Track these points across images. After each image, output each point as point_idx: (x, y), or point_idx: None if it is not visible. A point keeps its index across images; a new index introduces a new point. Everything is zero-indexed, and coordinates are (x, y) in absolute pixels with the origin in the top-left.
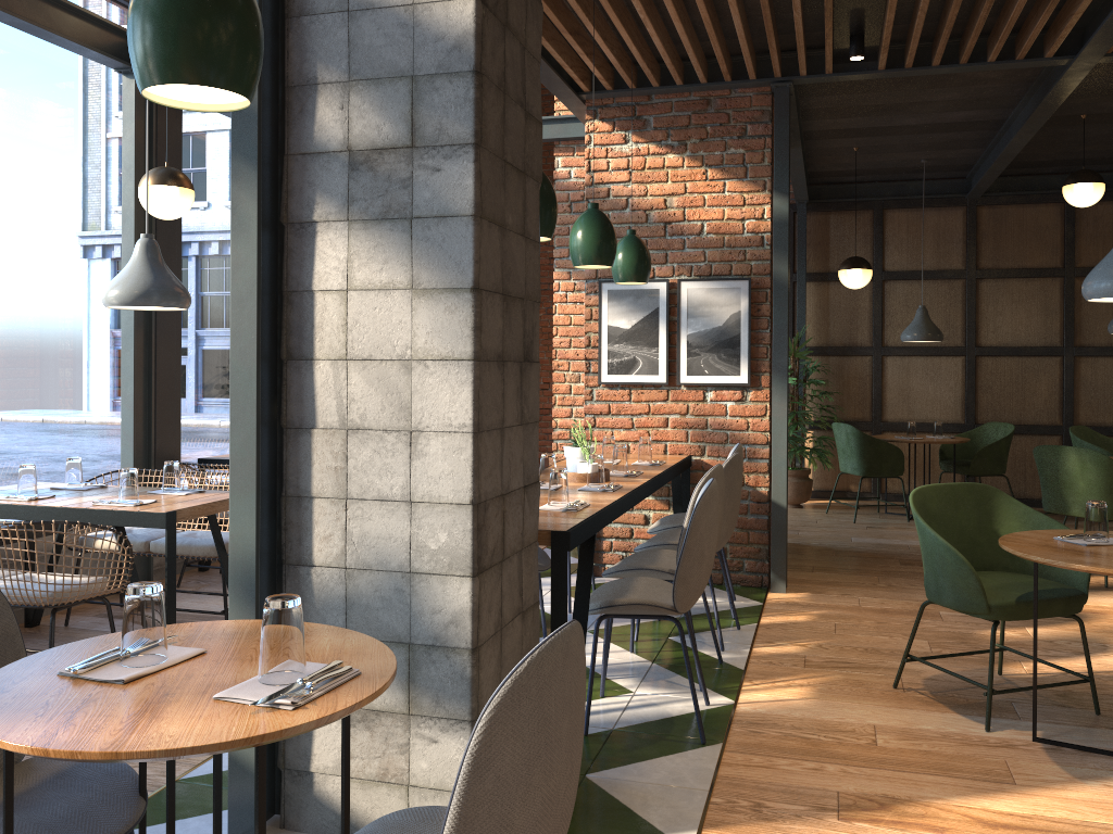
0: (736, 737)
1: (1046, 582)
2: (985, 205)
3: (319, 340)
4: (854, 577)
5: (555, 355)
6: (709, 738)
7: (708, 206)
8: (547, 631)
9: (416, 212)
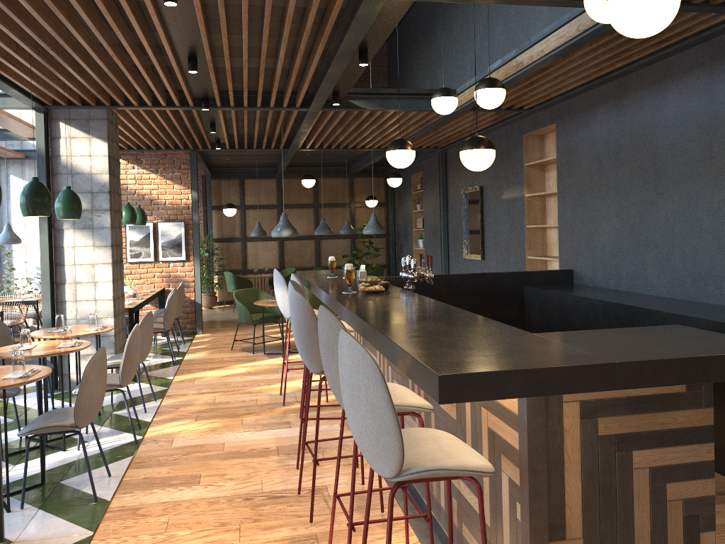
0: (183, 363)
1: (271, 314)
2: (284, 178)
3: (66, 260)
4: (228, 328)
5: None
6: (176, 364)
7: (167, 194)
8: None
9: (94, 226)
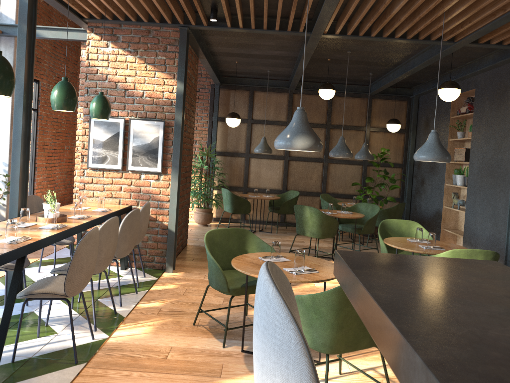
0: (96, 358)
1: None
2: (296, 93)
3: None
4: None
5: (77, 150)
6: (81, 360)
7: (146, 83)
8: None
9: None
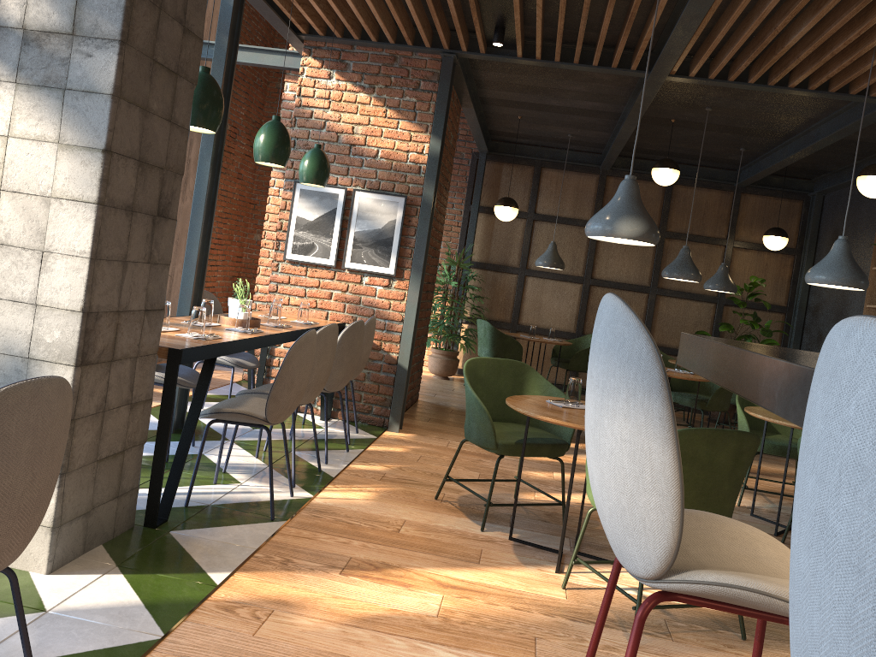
0: (299, 518)
1: (545, 434)
2: (612, 176)
3: None
4: (456, 428)
5: (264, 236)
6: (279, 517)
7: (384, 137)
8: (200, 437)
9: (69, 85)
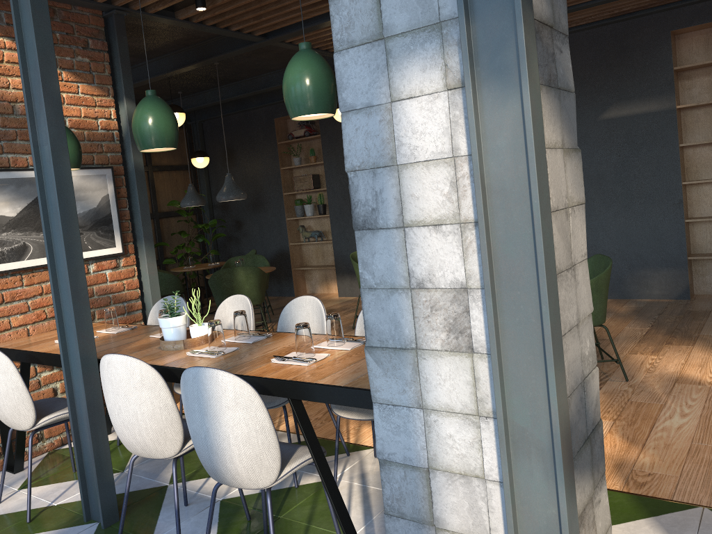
0: None
1: None
2: None
3: None
4: None
5: None
6: None
7: (67, 104)
8: (148, 502)
9: (560, 84)
